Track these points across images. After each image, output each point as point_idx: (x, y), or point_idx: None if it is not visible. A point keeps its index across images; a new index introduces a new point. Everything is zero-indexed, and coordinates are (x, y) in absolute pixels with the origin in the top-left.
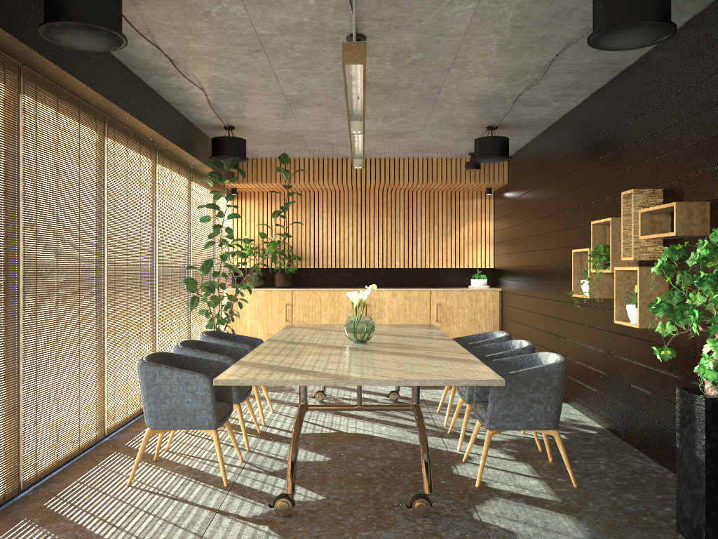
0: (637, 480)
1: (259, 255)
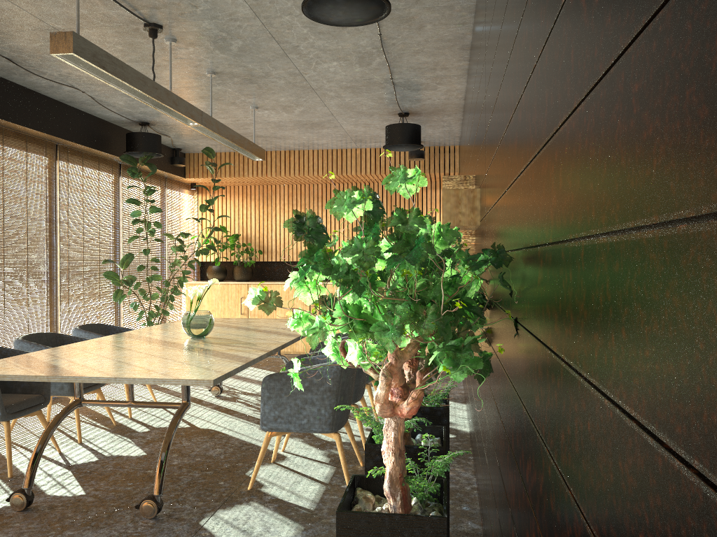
0: None
1: (219, 248)
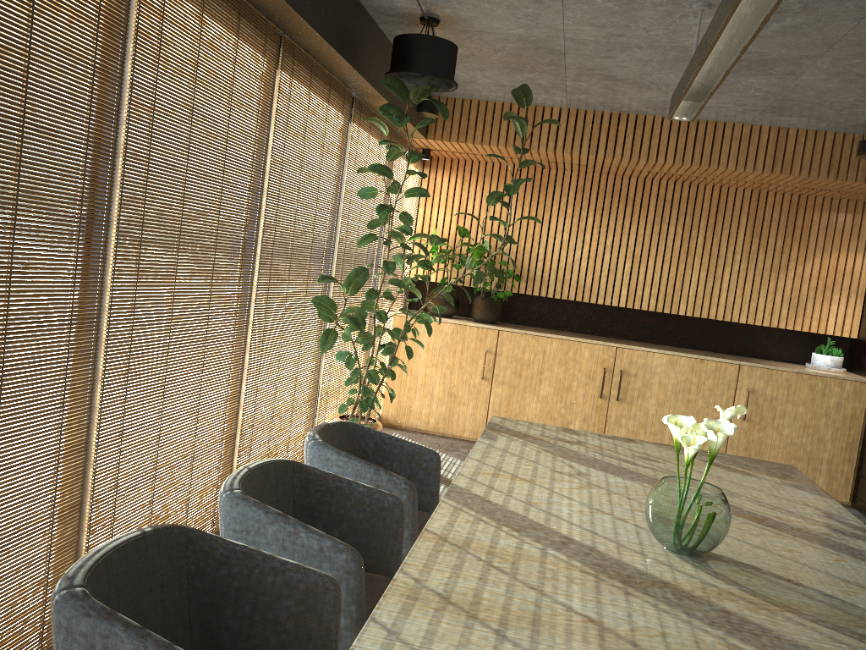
0: None
1: (453, 263)
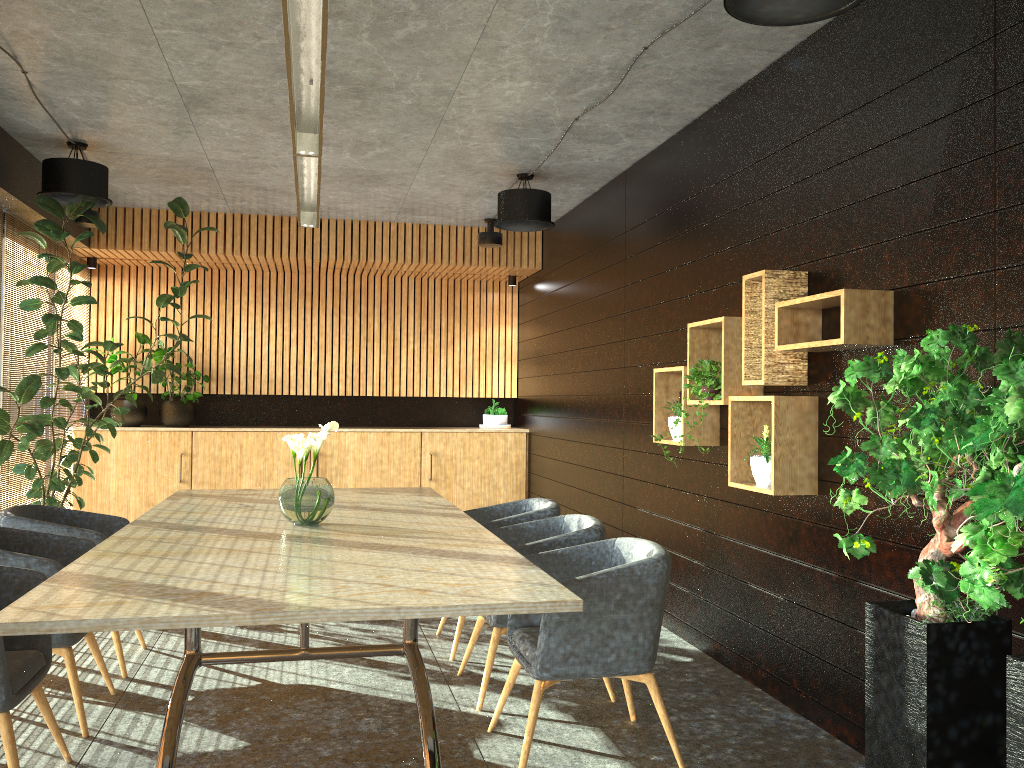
0: (774, 748)
1: (136, 371)
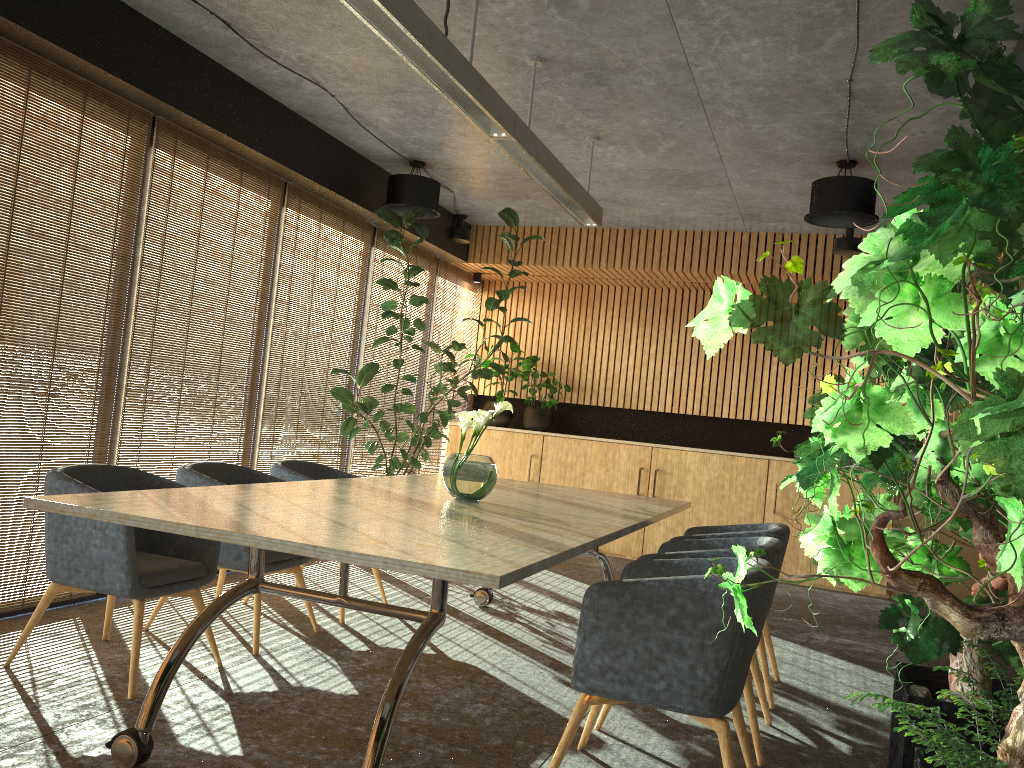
0: None
1: (505, 376)
